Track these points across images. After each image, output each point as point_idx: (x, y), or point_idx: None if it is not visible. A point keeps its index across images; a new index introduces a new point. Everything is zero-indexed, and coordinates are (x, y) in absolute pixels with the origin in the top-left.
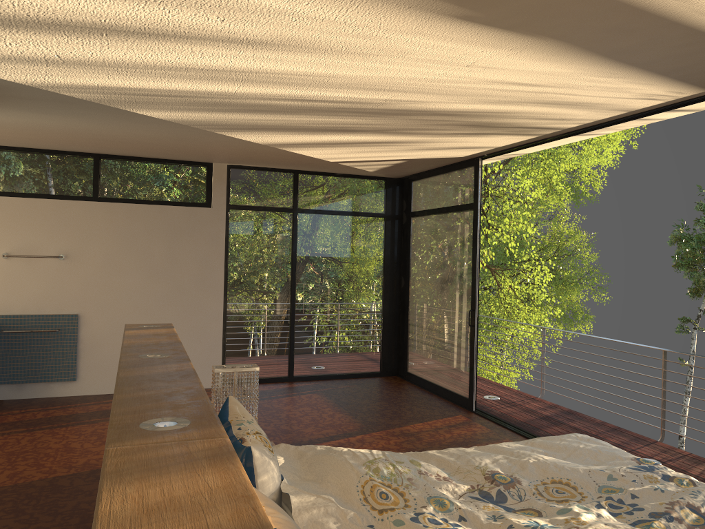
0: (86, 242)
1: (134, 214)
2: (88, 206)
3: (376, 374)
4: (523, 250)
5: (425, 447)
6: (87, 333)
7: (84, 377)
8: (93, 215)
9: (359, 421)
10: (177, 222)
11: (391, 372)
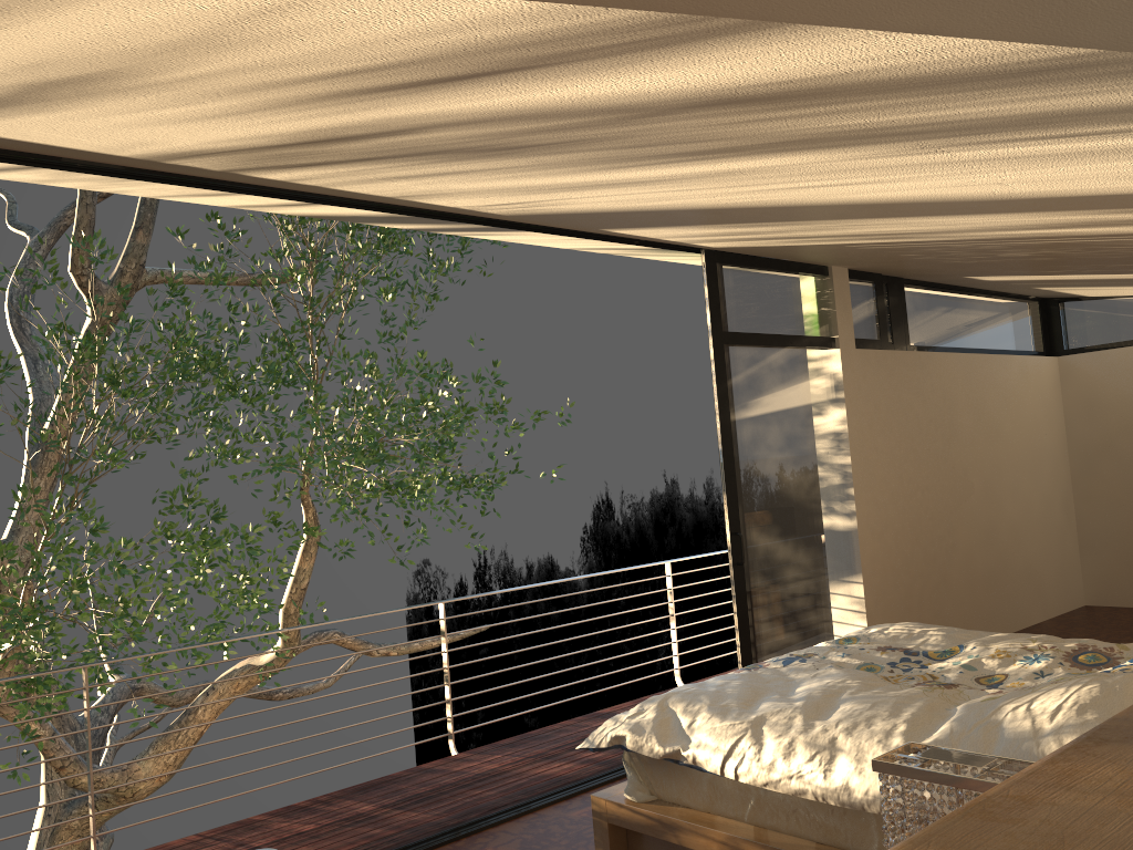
0: None
1: None
2: None
3: None
4: None
5: None
6: None
7: None
8: None
9: None
10: None
11: None
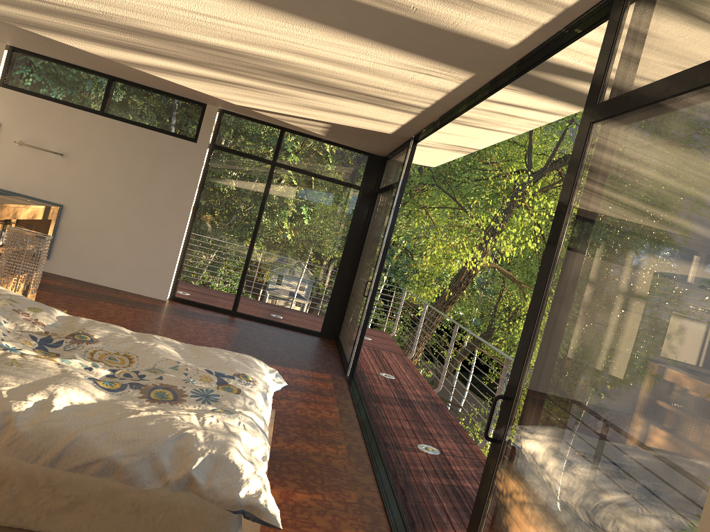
0: (83, 147)
1: (128, 133)
2: (92, 118)
3: (316, 333)
4: None
5: None
6: (66, 222)
7: (55, 259)
8: (94, 126)
9: (230, 350)
10: (162, 148)
11: (330, 335)
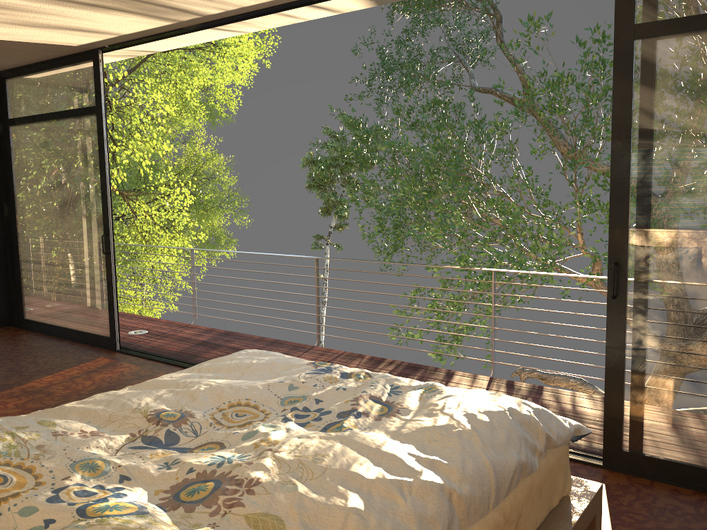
0: None
1: None
2: None
3: None
4: (159, 173)
5: (59, 402)
6: None
7: None
8: None
9: None
10: None
11: (1, 322)
